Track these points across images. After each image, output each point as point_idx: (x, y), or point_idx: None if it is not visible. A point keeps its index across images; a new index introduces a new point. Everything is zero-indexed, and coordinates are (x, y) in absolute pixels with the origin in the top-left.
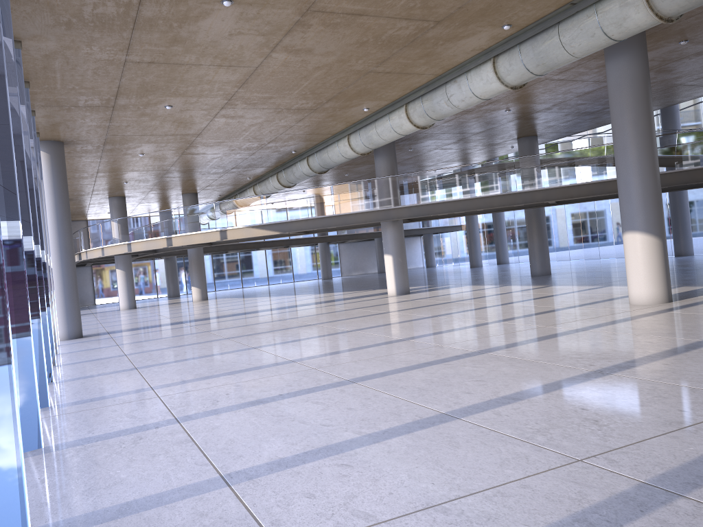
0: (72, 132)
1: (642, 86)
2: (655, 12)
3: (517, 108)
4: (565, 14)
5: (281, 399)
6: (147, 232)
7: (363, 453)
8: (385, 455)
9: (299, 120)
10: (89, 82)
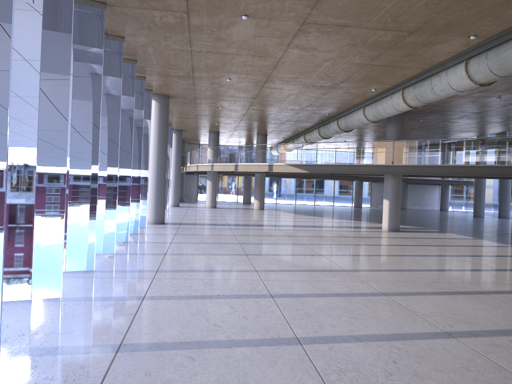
0: (172, 91)
1: None
2: None
3: (507, 97)
4: None
5: (215, 298)
6: (223, 159)
7: (212, 353)
8: (223, 358)
9: (324, 93)
10: (173, 62)
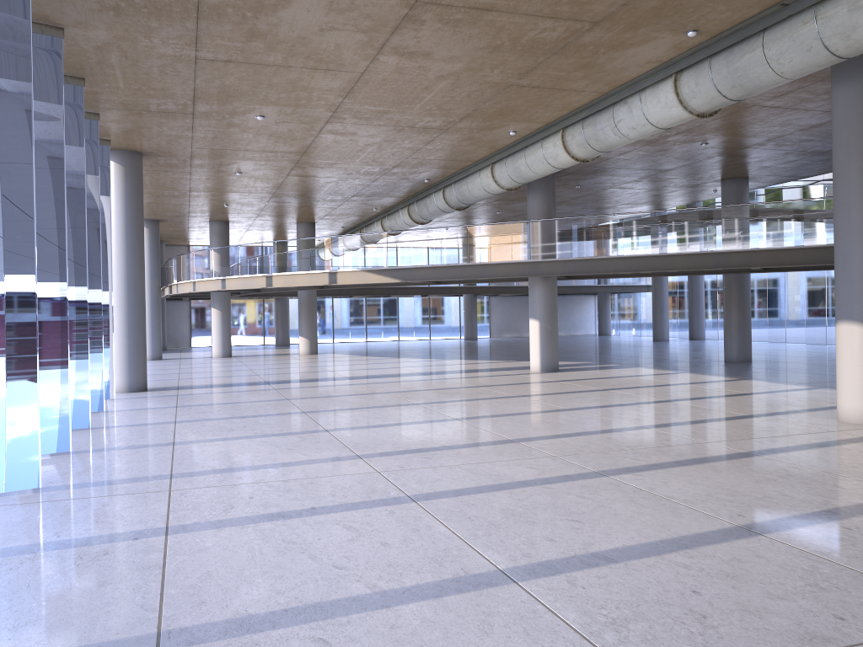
0: (150, 142)
1: None
2: None
3: (717, 142)
4: (773, 18)
5: (310, 515)
6: (244, 267)
7: (358, 623)
8: (384, 632)
9: (428, 142)
10: (157, 82)
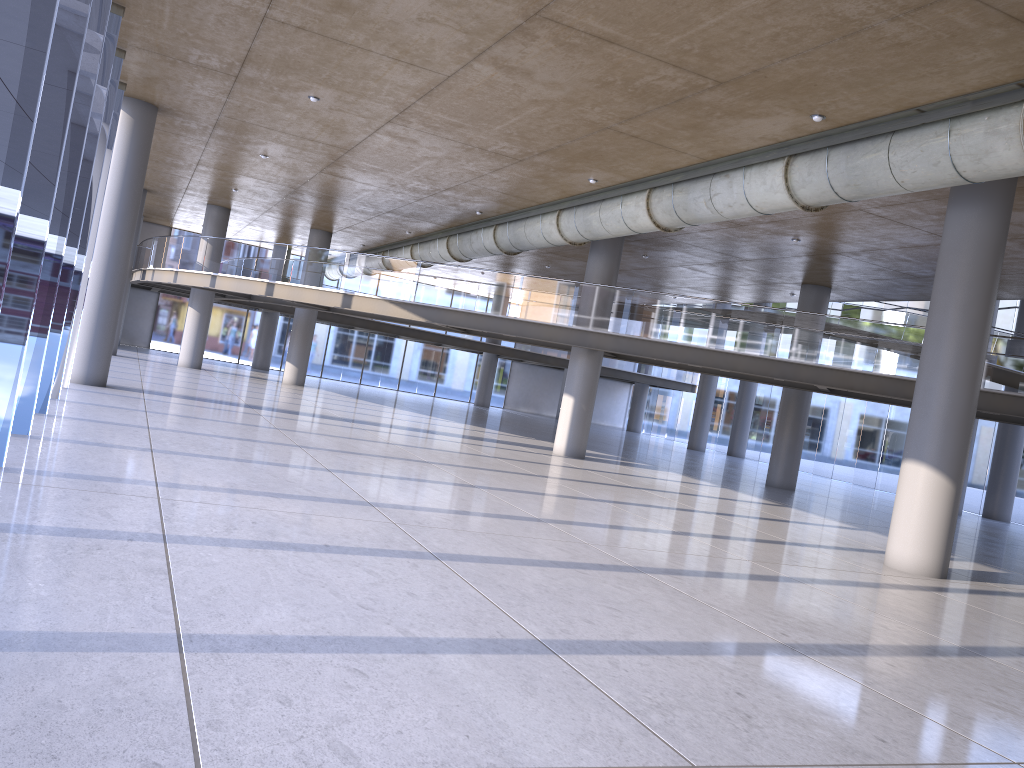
0: (172, 97)
1: (989, 257)
2: None
3: (809, 240)
4: (905, 122)
5: (324, 551)
6: (243, 267)
7: (394, 662)
8: (423, 674)
9: (495, 169)
10: (209, 32)
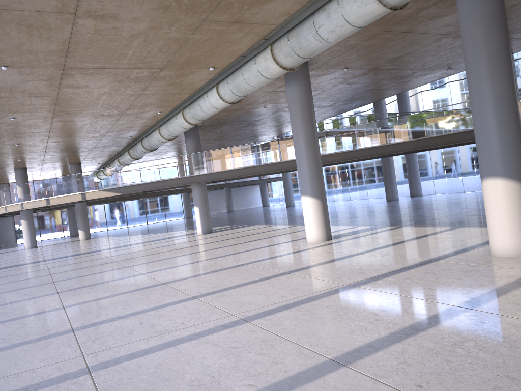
0: None
1: (305, 103)
2: (280, 65)
3: (270, 106)
4: (242, 61)
5: (9, 321)
6: (33, 195)
7: None
8: (1, 356)
9: (116, 120)
10: None
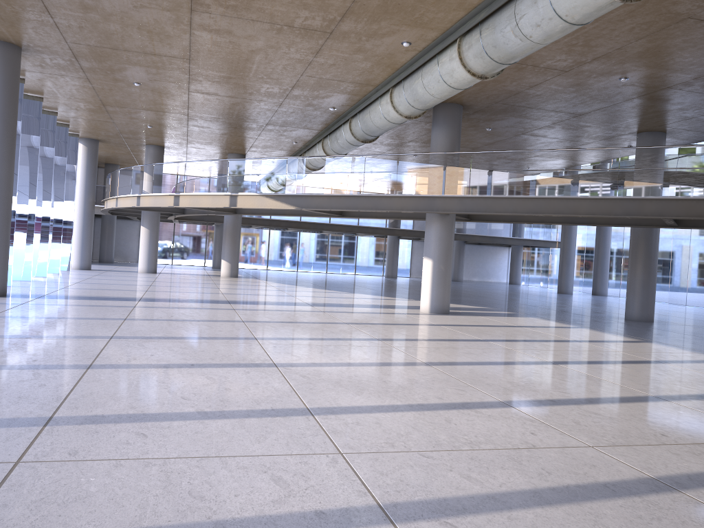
0: (16, 29)
1: None
2: None
3: (638, 76)
4: None
5: None
6: (157, 185)
7: None
8: None
9: (316, 52)
10: None
